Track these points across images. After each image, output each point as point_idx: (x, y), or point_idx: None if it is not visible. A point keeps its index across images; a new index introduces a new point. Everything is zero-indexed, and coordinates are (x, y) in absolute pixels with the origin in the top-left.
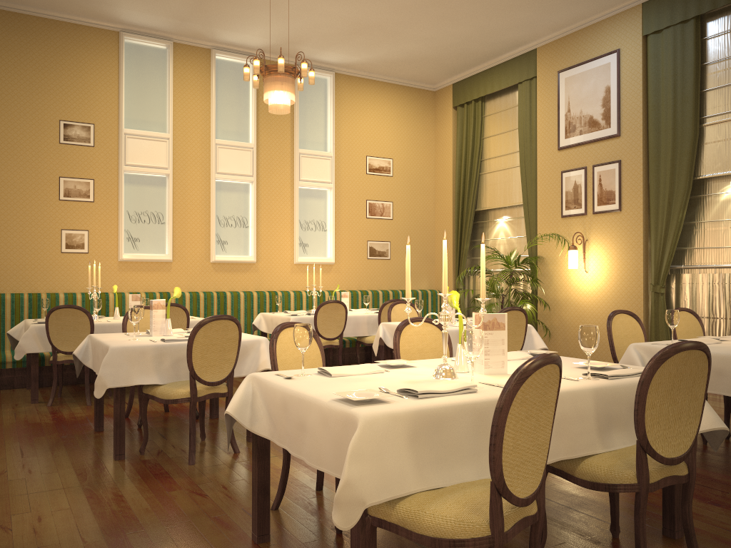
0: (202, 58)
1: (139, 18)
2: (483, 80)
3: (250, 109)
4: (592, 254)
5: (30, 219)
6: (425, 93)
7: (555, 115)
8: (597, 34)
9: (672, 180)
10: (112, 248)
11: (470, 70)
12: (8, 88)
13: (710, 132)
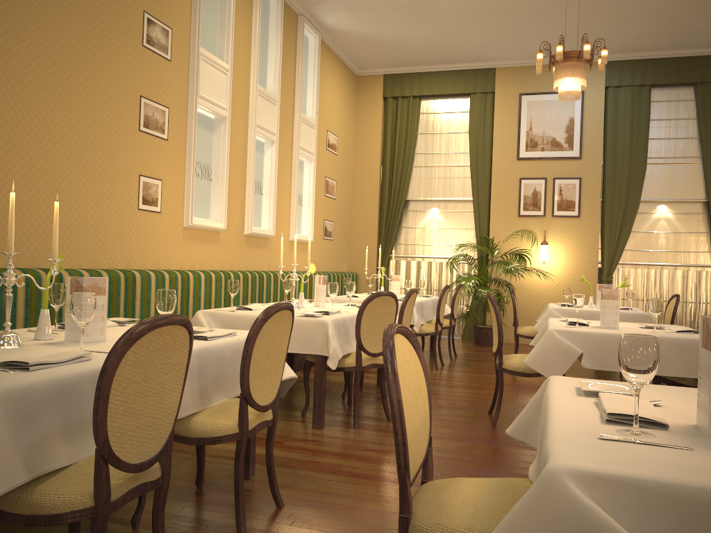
0: None
1: None
2: (427, 80)
3: (270, 54)
4: (550, 249)
5: (111, 154)
6: (353, 75)
7: (514, 130)
8: None
9: (626, 199)
10: (179, 208)
11: (413, 67)
12: None
13: (653, 169)
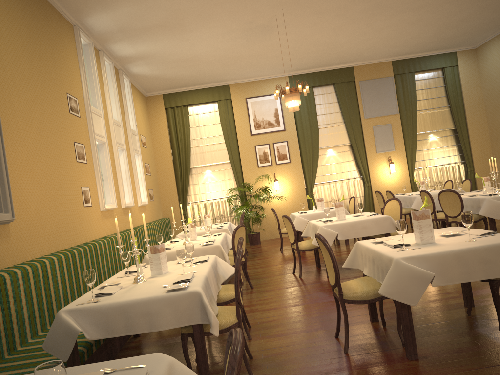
0: (97, 57)
1: (99, 21)
2: (190, 95)
3: (111, 97)
4: (278, 182)
5: (70, 178)
6: (144, 97)
7: (246, 119)
8: (266, 84)
9: (312, 149)
10: (97, 201)
11: (180, 88)
12: (45, 59)
13: (322, 131)
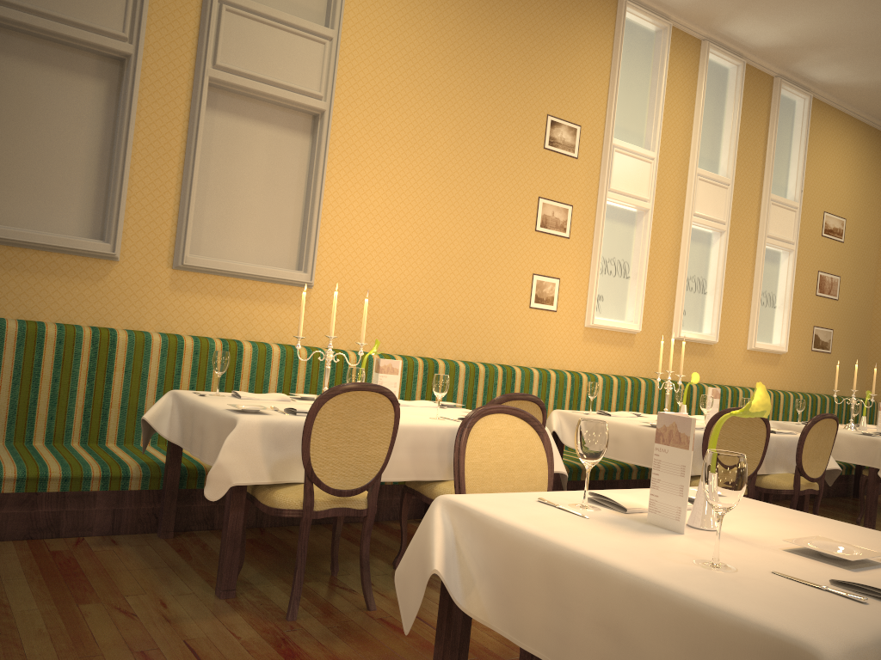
0: (691, 52)
1: None
2: None
3: (724, 130)
4: None
5: (502, 254)
6: (880, 136)
7: None
8: None
9: None
10: (580, 307)
11: None
12: (500, 58)
13: None
